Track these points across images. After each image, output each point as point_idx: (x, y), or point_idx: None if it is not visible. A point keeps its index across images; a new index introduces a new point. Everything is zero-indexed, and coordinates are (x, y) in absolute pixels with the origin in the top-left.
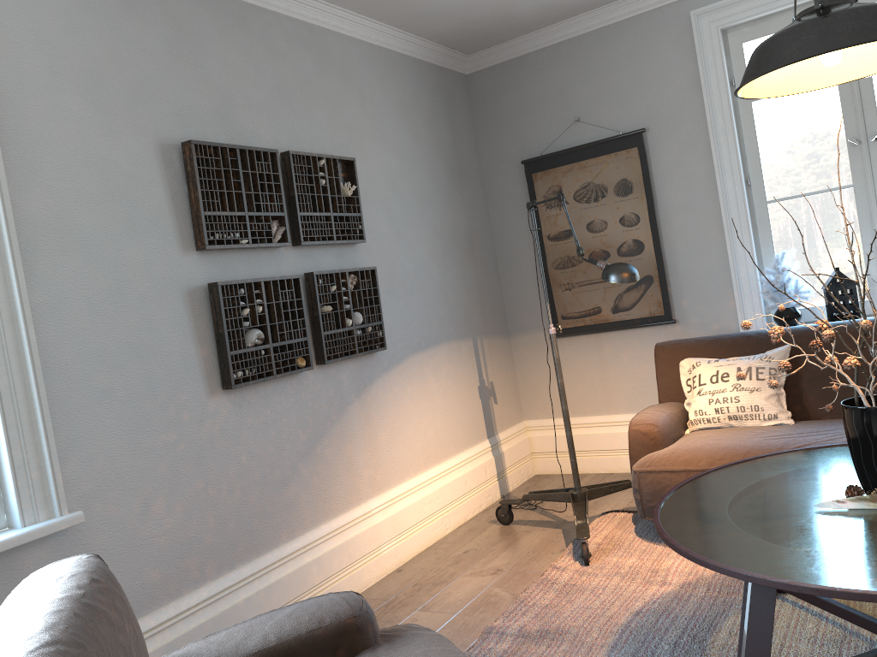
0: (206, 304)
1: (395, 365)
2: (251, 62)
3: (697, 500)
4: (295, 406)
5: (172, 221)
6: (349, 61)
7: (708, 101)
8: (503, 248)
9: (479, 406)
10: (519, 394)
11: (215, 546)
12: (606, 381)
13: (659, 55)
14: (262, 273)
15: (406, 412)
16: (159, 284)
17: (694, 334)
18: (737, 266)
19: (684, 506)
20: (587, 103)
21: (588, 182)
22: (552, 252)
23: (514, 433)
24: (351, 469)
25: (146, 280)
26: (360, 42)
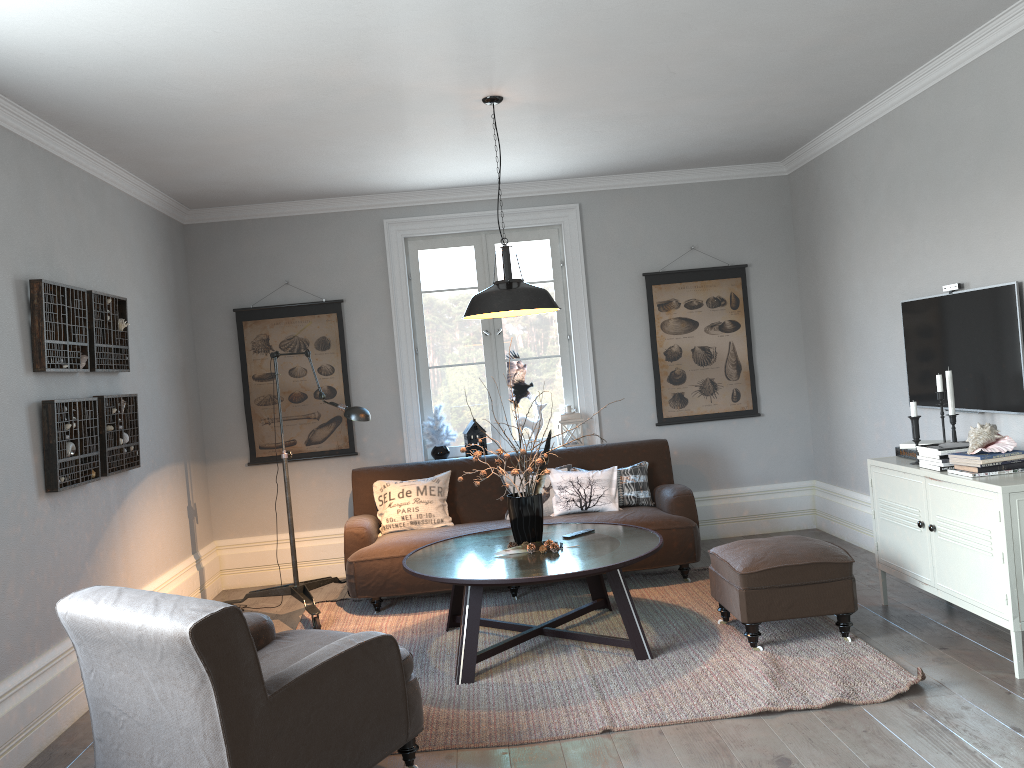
0: (38, 418)
1: (140, 482)
2: (64, 210)
3: (426, 559)
4: (84, 512)
5: (21, 346)
6: (117, 210)
7: (393, 288)
8: (207, 383)
9: (187, 524)
10: (211, 516)
11: (40, 626)
12: (296, 503)
13: (358, 245)
14: (68, 394)
15: (146, 525)
16: (13, 399)
17: (371, 464)
18: (407, 413)
19: (420, 562)
20: (296, 270)
21: (293, 335)
22: (256, 390)
23: (209, 551)
24: (114, 571)
25: (6, 394)
26: (123, 194)
